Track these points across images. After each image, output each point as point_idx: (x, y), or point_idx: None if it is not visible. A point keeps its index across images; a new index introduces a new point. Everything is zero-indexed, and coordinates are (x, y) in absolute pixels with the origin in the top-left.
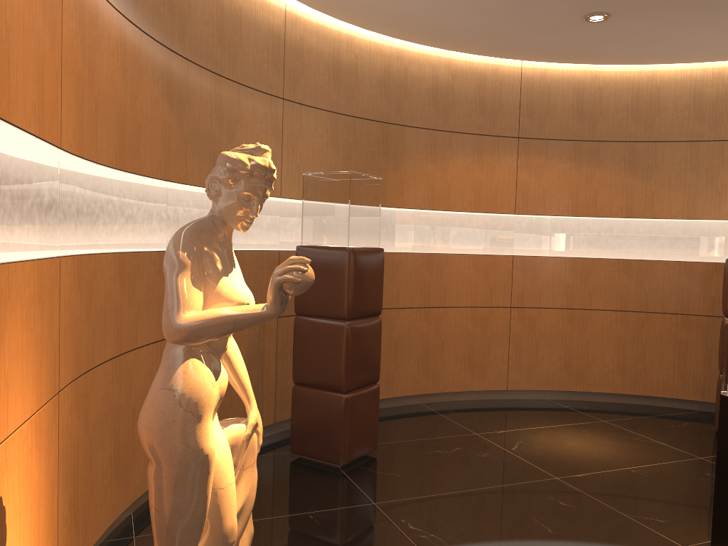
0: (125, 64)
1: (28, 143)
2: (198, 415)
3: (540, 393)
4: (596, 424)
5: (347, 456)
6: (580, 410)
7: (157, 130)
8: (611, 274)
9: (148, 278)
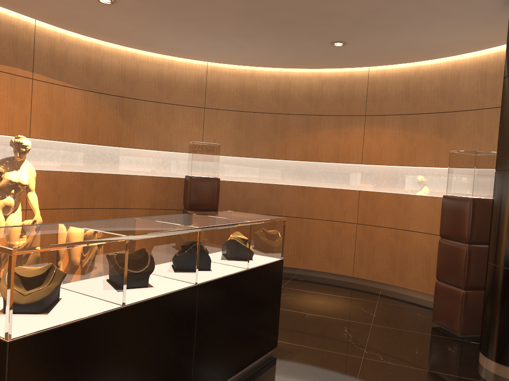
0: (87, 106)
1: (1, 137)
2: None
3: (377, 284)
4: (366, 301)
5: None
6: (382, 296)
7: (112, 128)
8: (423, 206)
9: (104, 183)
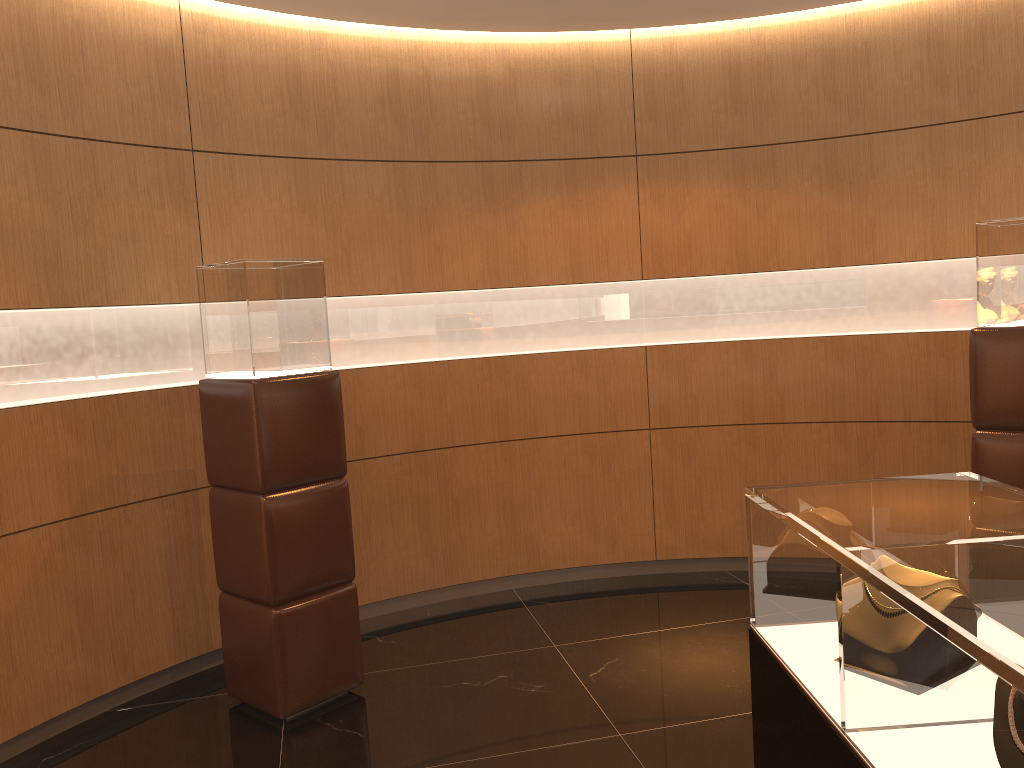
0: None
1: None
2: None
3: (715, 562)
4: None
5: (289, 704)
6: None
7: None
8: (814, 362)
9: None
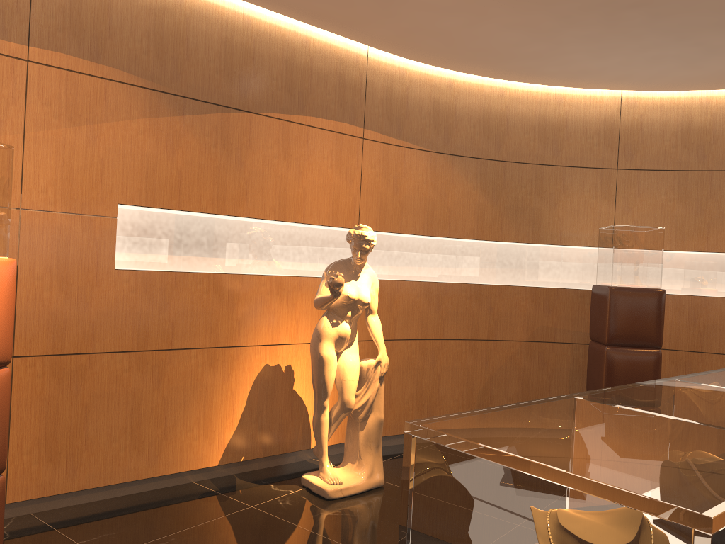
0: (435, 177)
1: (323, 229)
2: (320, 339)
3: None
4: None
5: None
6: None
7: (469, 210)
8: None
9: (458, 299)
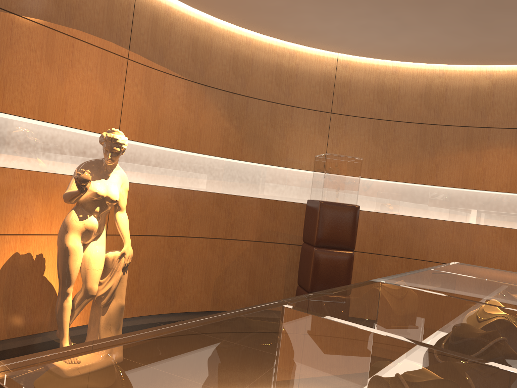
0: (190, 102)
1: (83, 134)
2: (66, 230)
3: None
4: None
5: None
6: None
7: (217, 132)
8: None
9: (202, 204)
